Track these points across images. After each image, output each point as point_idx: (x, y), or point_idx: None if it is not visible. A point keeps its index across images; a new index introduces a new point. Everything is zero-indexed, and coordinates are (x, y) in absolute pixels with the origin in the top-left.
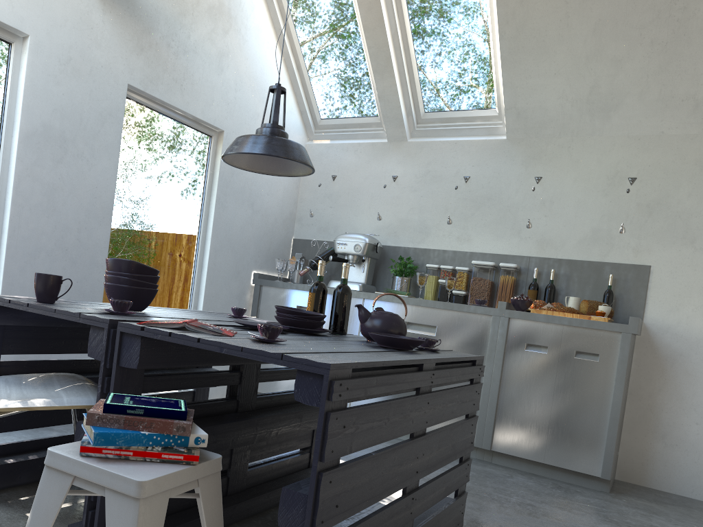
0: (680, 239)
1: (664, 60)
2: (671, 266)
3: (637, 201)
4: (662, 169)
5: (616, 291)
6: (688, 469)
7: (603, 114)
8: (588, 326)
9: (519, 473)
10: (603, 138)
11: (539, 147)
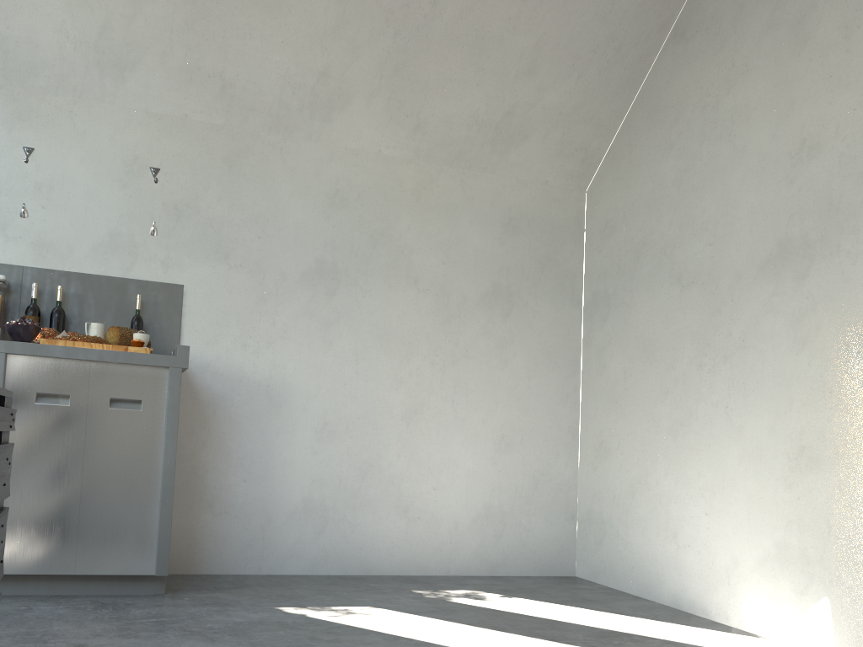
0: (213, 253)
1: (191, 14)
2: (206, 287)
3: (163, 200)
4: (189, 163)
5: (145, 318)
6: (240, 539)
7: (117, 72)
8: (127, 361)
9: (38, 599)
10: (116, 109)
11: (28, 103)
